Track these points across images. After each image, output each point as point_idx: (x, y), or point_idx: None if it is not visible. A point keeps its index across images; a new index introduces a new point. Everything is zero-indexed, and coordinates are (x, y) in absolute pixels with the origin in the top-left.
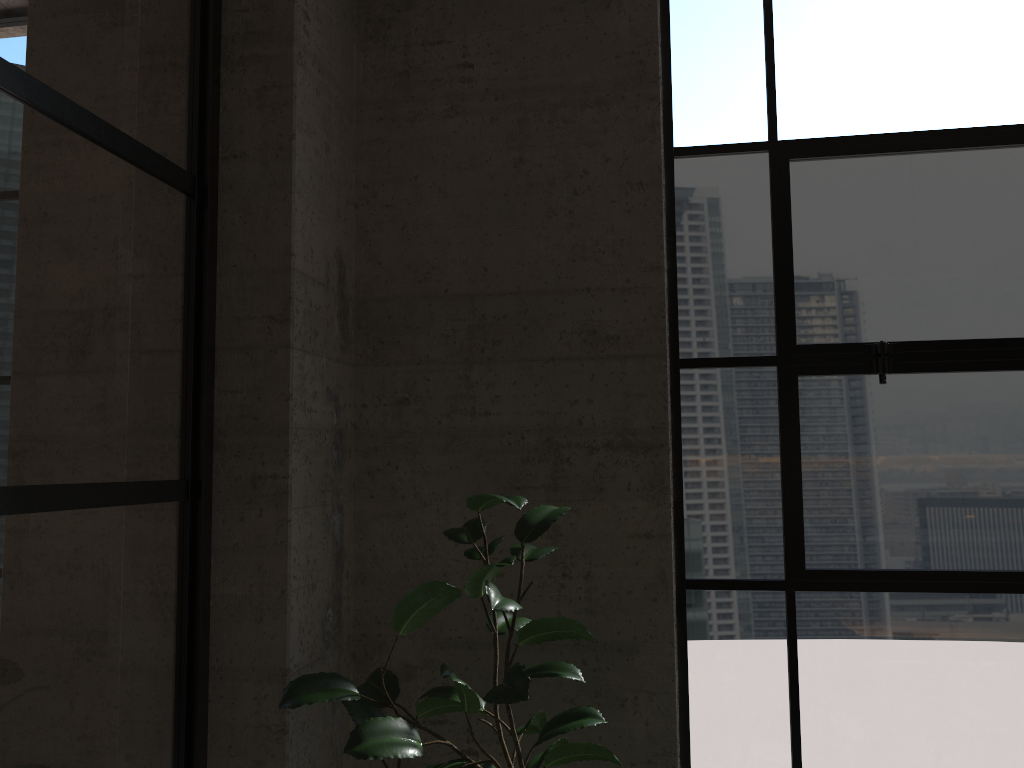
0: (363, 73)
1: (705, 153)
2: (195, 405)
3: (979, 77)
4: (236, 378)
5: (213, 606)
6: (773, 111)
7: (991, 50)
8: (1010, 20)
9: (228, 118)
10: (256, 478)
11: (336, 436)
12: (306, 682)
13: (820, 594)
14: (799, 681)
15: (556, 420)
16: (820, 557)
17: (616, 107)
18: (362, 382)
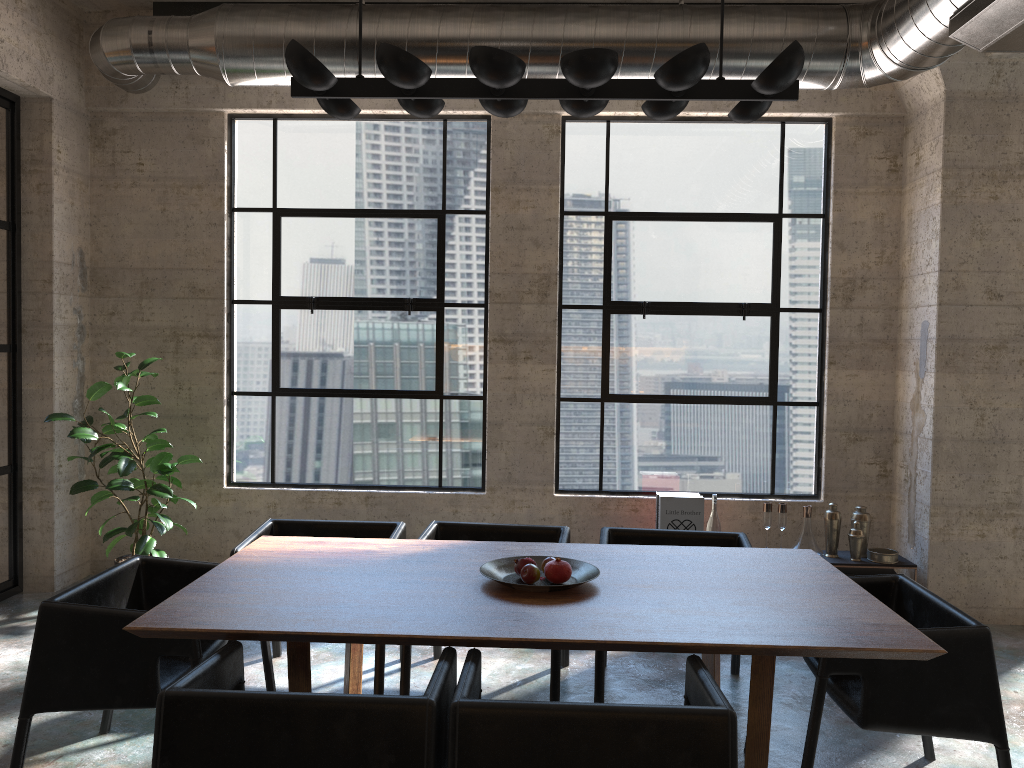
0: (93, 163)
1: (246, 211)
2: (13, 315)
3: (357, 187)
4: (31, 304)
5: (23, 394)
6: (275, 195)
7: (363, 176)
8: (371, 164)
9: (25, 196)
10: (40, 344)
11: (79, 328)
12: (55, 415)
13: (285, 397)
14: (275, 431)
15: (178, 324)
16: (286, 383)
17: (206, 189)
18: (94, 304)
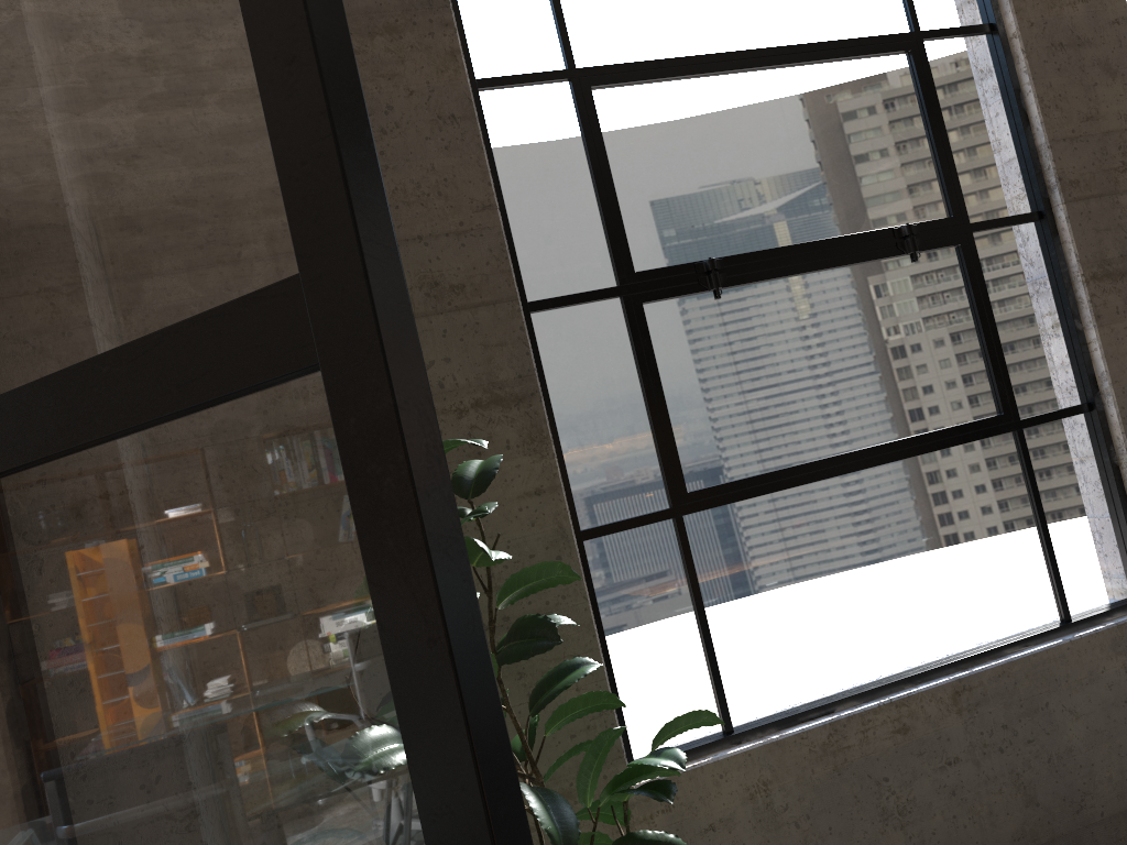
0: None
1: (508, 84)
2: None
3: (738, 4)
4: None
5: None
6: (566, 38)
7: None
8: None
9: None
10: None
11: None
12: None
13: (704, 513)
14: (703, 603)
15: None
16: (697, 477)
17: (409, 34)
18: None
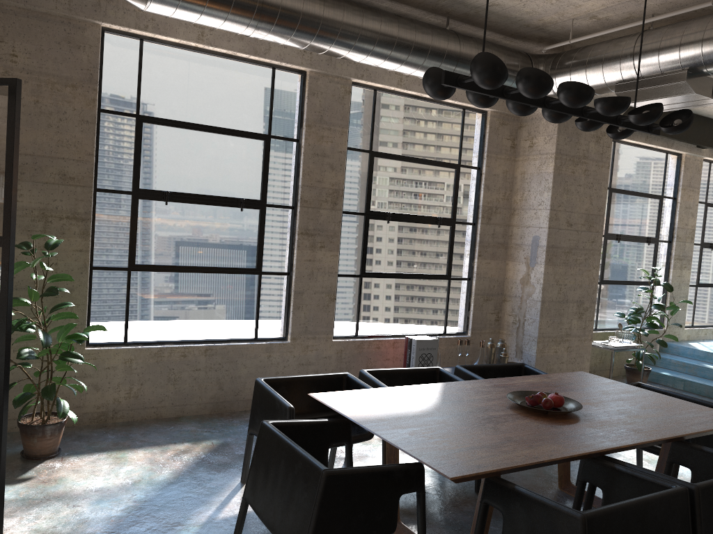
0: None
1: (112, 113)
2: None
3: (207, 108)
4: None
5: None
6: (139, 103)
7: (211, 100)
8: (218, 91)
9: None
10: None
11: None
12: None
13: (139, 272)
14: (130, 300)
15: (47, 206)
16: (140, 260)
17: (80, 89)
18: None
